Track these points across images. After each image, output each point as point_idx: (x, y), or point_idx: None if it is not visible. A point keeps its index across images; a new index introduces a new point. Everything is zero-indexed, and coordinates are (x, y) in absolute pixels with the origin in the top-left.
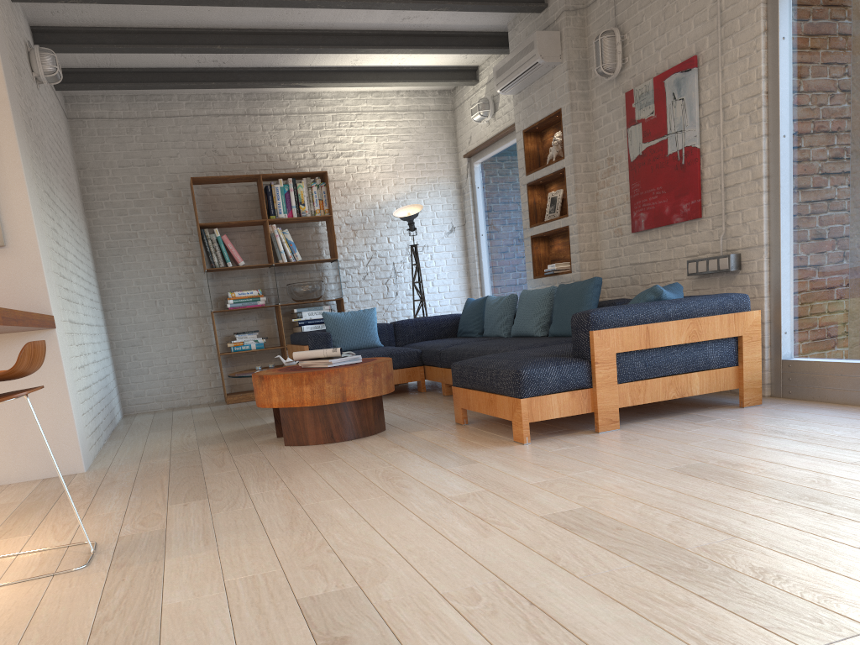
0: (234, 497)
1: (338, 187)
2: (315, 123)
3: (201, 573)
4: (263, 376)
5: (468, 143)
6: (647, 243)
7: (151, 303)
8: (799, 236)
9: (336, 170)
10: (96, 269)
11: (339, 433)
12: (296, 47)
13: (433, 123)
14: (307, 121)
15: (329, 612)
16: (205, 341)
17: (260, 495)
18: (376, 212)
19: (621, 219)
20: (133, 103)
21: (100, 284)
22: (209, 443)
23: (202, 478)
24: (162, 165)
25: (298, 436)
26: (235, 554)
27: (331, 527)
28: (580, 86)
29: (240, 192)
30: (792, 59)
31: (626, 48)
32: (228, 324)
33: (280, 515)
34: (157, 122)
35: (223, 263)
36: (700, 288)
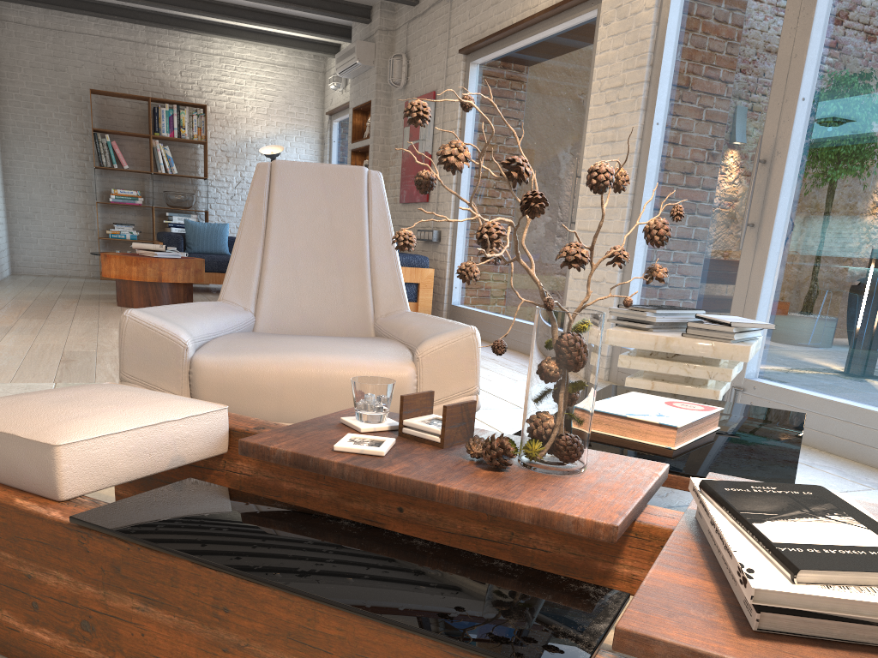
0: (62, 321)
1: (218, 119)
2: (204, 62)
3: (23, 340)
4: (106, 255)
5: (330, 103)
6: (406, 213)
7: (46, 186)
8: (467, 226)
9: (218, 104)
10: (1, 148)
11: (155, 303)
12: (181, 8)
13: (306, 80)
14: (198, 59)
15: (74, 354)
16: (89, 225)
17: (78, 322)
18: (248, 145)
19: (397, 192)
20: (49, 16)
21: (3, 161)
22: (67, 298)
23: (49, 312)
24: (68, 73)
25: (127, 300)
26: (45, 337)
27: (105, 336)
28: (385, 88)
29: (133, 107)
30: (474, 111)
31: (409, 70)
32: (110, 215)
33: (83, 330)
34: (68, 35)
35: (110, 164)
36: (424, 250)
